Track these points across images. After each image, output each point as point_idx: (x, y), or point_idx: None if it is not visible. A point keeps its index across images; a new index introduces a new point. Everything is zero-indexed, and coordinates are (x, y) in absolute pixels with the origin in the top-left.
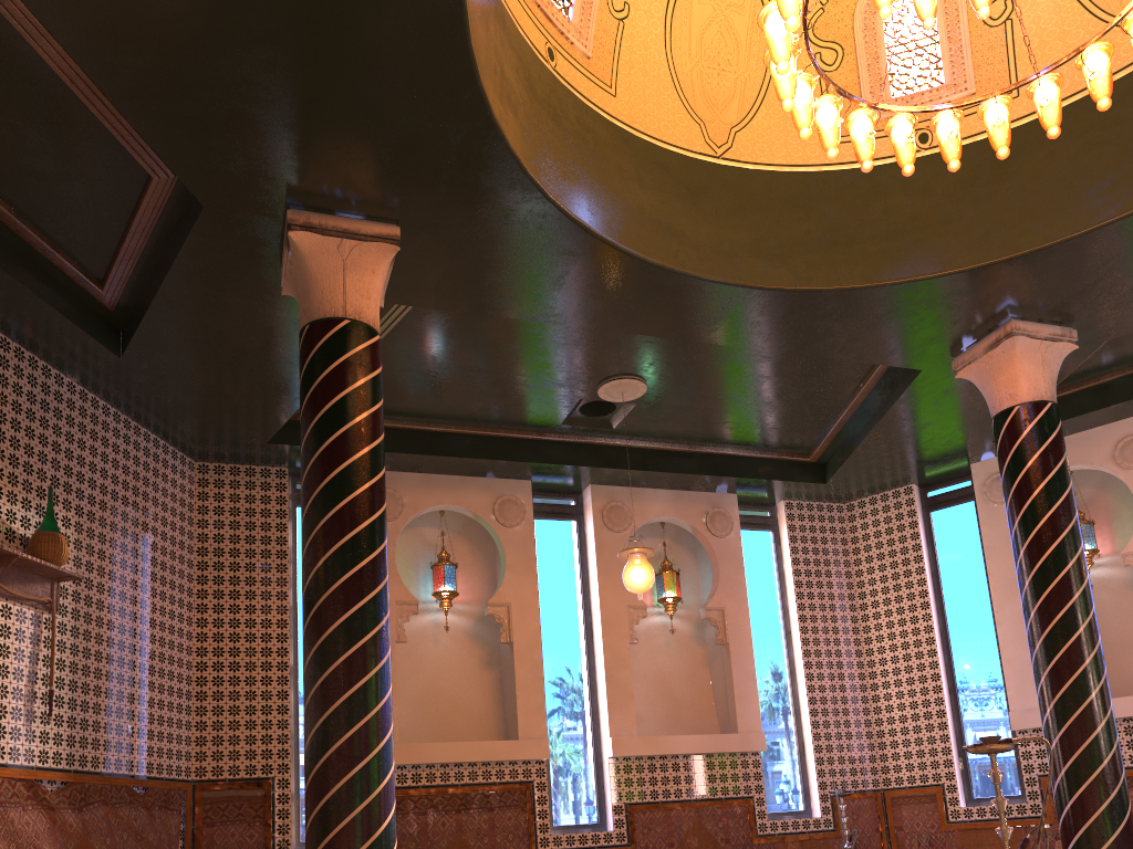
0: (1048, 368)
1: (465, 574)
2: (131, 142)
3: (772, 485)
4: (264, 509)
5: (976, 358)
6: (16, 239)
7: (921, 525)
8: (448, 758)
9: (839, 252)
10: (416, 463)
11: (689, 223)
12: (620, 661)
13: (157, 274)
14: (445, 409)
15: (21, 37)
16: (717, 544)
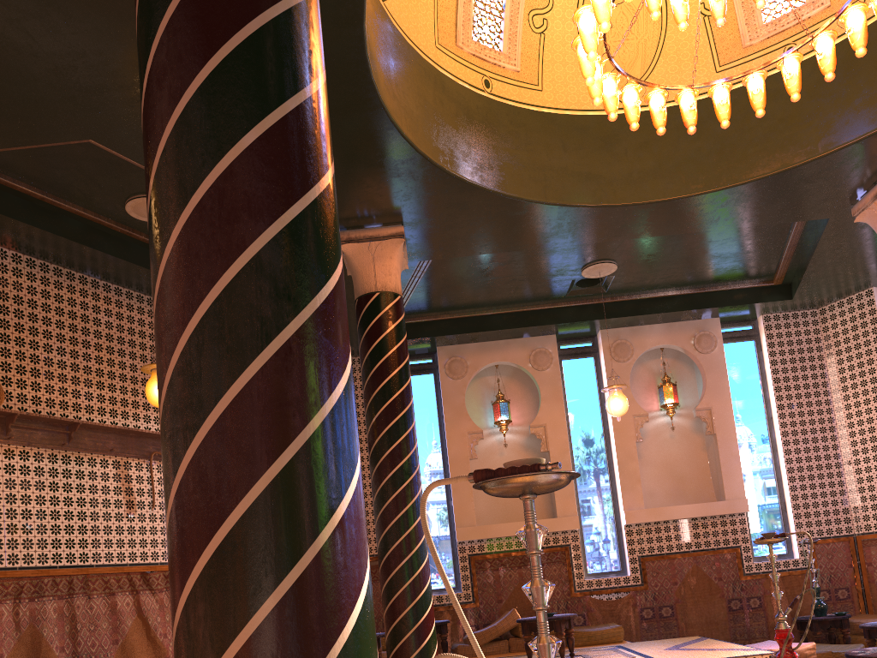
0: None
1: (517, 405)
2: None
3: (746, 308)
4: None
5: (867, 206)
6: None
7: None
8: (509, 533)
9: (724, 159)
10: (472, 338)
11: (604, 167)
12: (629, 456)
13: None
14: (481, 302)
15: None
16: (704, 359)
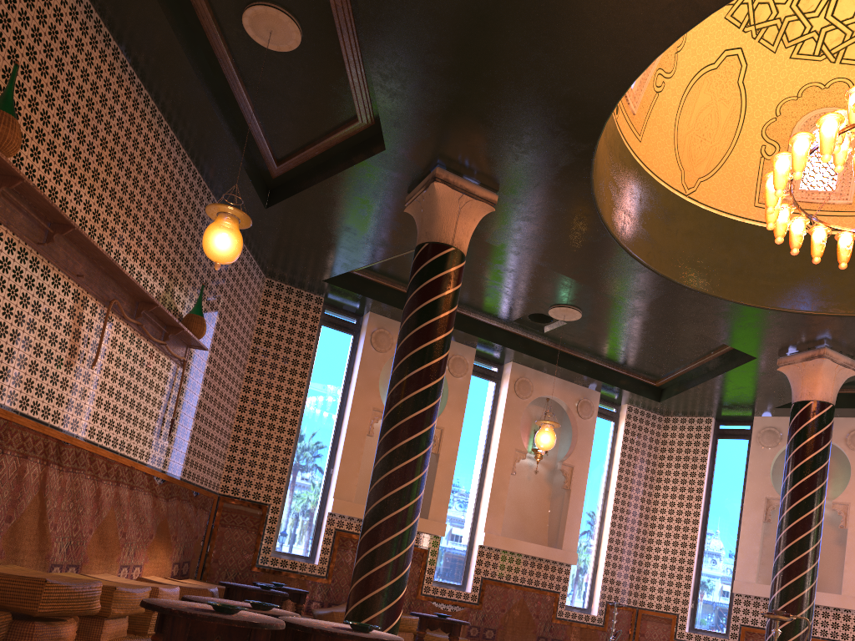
0: (836, 383)
1: None
2: (359, 99)
3: (626, 394)
4: (303, 322)
5: (794, 362)
6: (242, 123)
7: (710, 445)
8: None
9: (741, 279)
10: None
11: (660, 236)
12: (502, 484)
13: (322, 170)
14: None
15: (333, 28)
16: (580, 423)
